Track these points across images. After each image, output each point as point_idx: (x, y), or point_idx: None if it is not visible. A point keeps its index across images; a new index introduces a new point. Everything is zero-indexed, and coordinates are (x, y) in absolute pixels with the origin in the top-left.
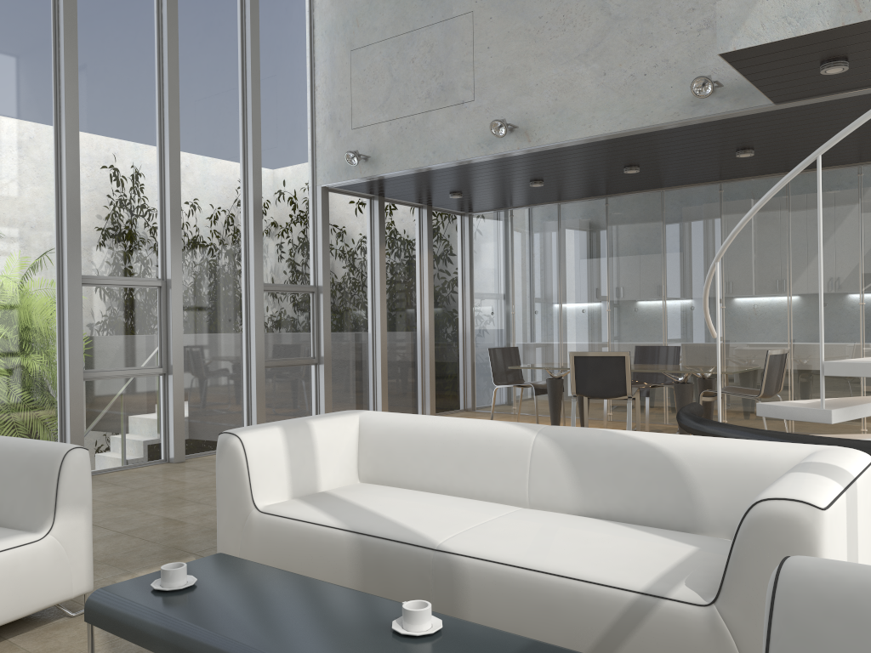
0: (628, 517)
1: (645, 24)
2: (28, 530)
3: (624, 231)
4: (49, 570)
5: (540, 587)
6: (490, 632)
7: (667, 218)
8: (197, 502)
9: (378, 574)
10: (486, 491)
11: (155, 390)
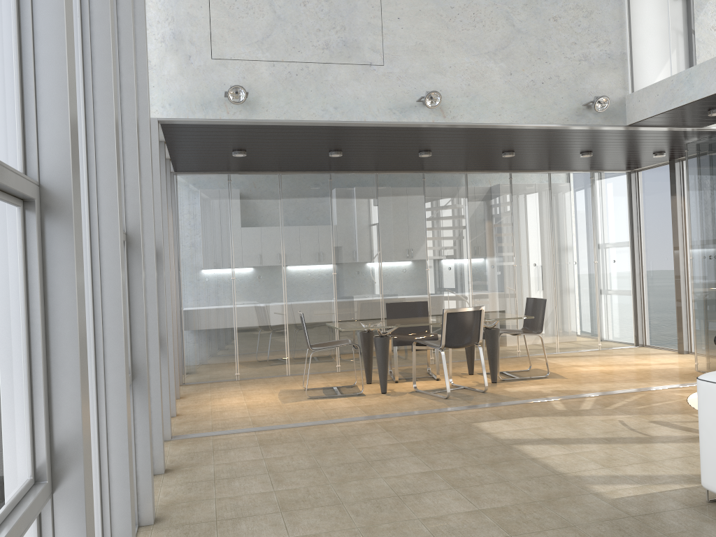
0: None
1: (541, 43)
2: None
3: (347, 204)
4: None
5: None
6: None
7: (381, 197)
8: None
9: None
10: None
11: None
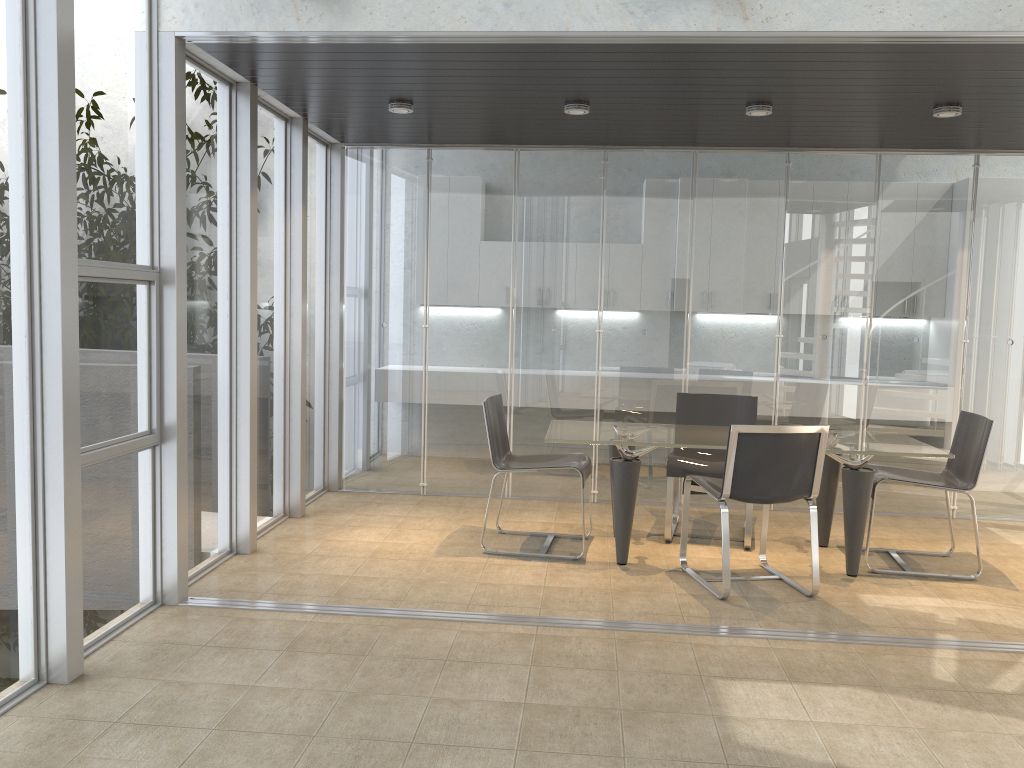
0: None
1: None
2: None
3: (633, 208)
4: None
5: None
6: None
7: (700, 195)
8: None
9: None
10: None
11: None
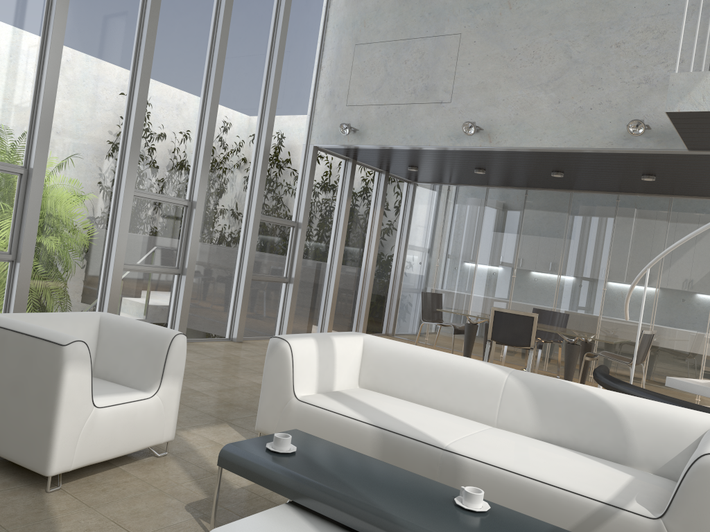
0: (574, 446)
1: (597, 70)
2: (138, 388)
3: (537, 218)
4: (153, 420)
5: (526, 488)
6: (522, 515)
7: (572, 214)
8: (209, 380)
9: (394, 460)
10: (463, 410)
11: (170, 285)
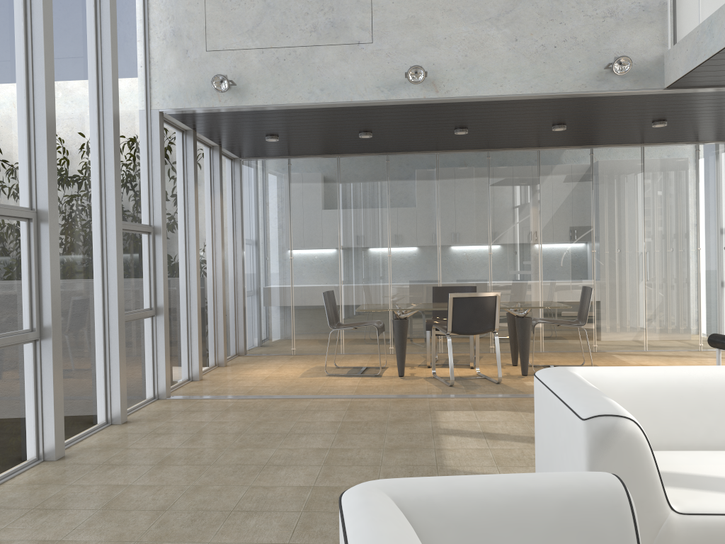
0: None
1: (555, 2)
2: None
3: (404, 186)
4: None
5: None
6: None
7: (441, 177)
8: (248, 511)
9: None
10: None
11: (26, 364)
